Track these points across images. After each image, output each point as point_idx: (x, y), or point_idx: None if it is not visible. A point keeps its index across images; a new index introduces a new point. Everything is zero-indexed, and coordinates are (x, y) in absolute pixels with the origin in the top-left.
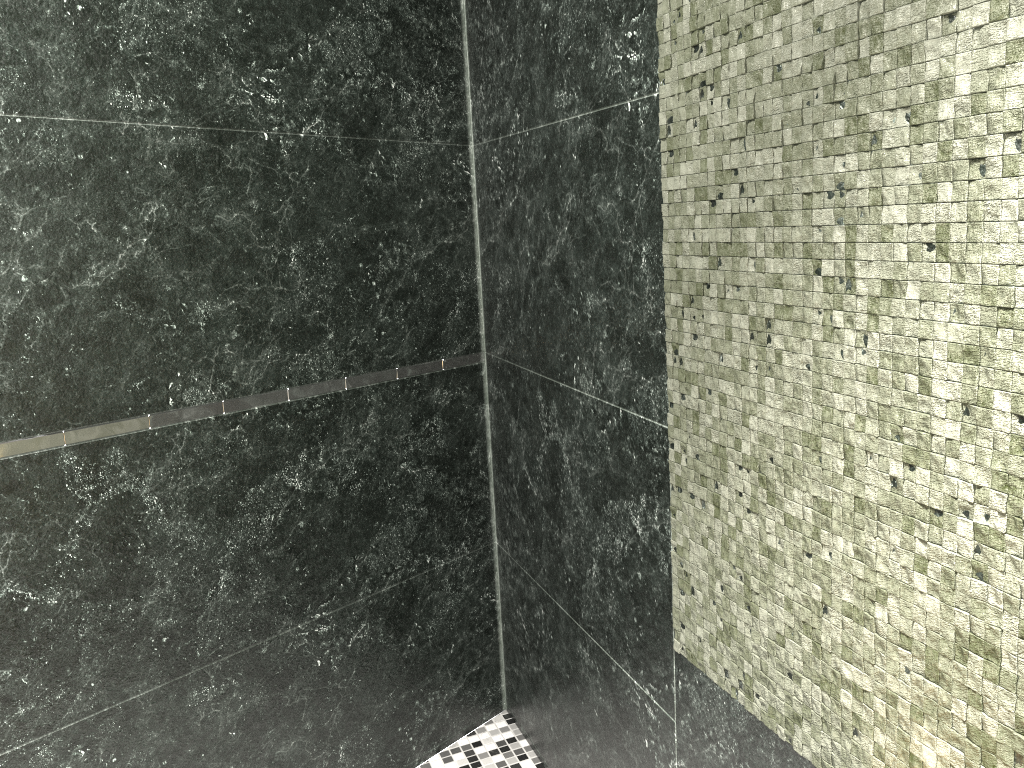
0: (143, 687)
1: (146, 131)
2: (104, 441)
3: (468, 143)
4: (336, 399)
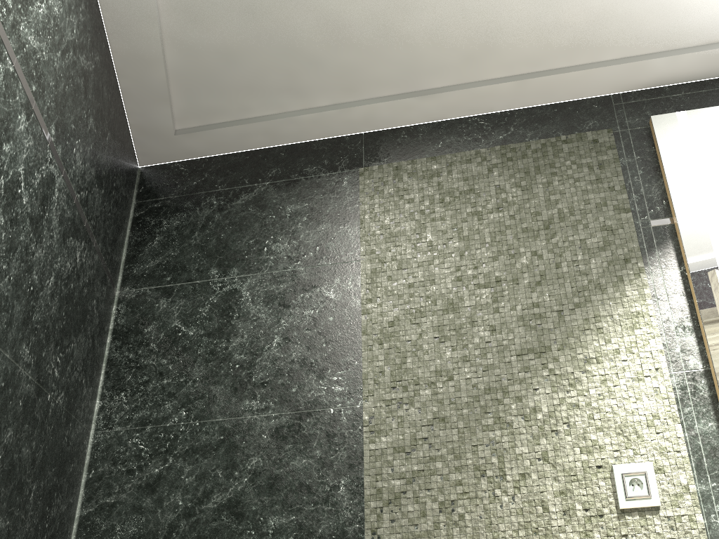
0: None
1: (23, 376)
2: None
3: (91, 430)
4: None
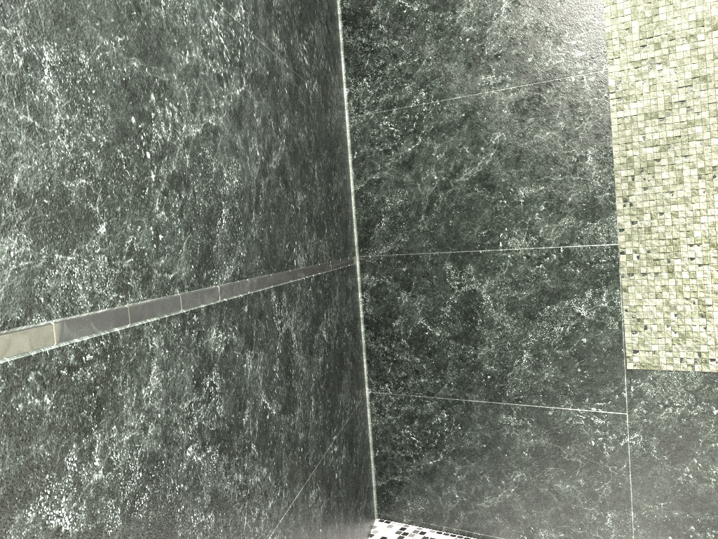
0: (298, 489)
1: (281, 65)
2: (281, 286)
3: (345, 116)
4: (329, 276)
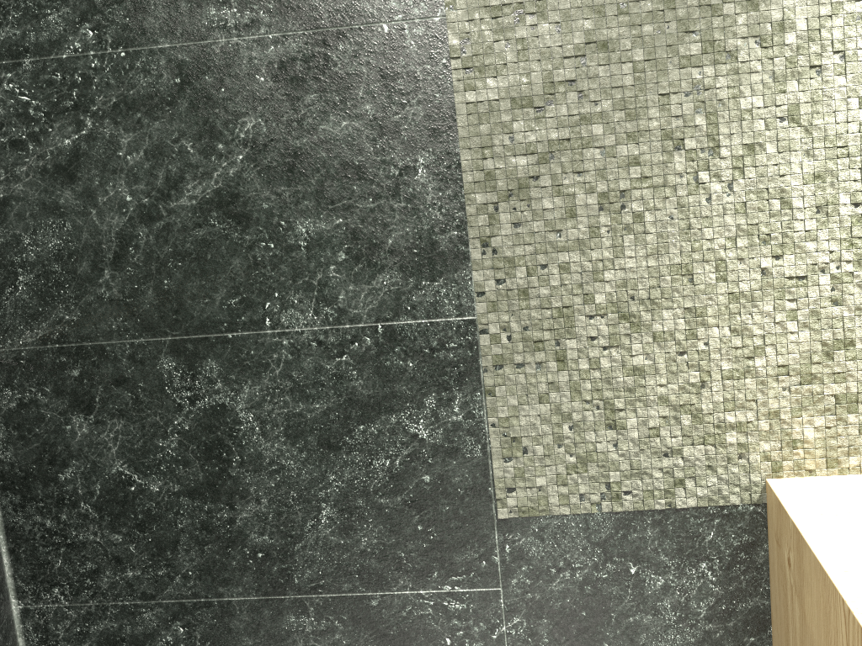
0: None
1: None
2: None
3: None
4: None
